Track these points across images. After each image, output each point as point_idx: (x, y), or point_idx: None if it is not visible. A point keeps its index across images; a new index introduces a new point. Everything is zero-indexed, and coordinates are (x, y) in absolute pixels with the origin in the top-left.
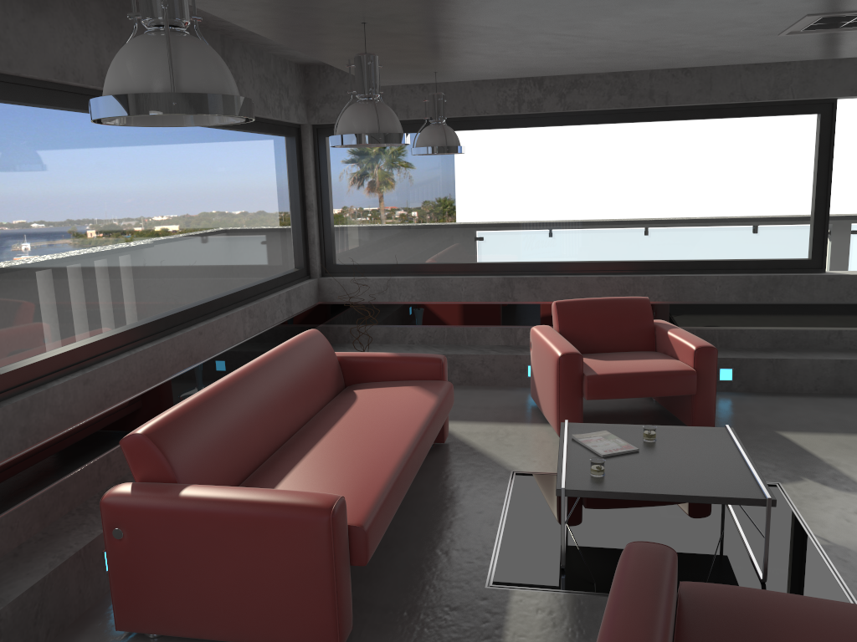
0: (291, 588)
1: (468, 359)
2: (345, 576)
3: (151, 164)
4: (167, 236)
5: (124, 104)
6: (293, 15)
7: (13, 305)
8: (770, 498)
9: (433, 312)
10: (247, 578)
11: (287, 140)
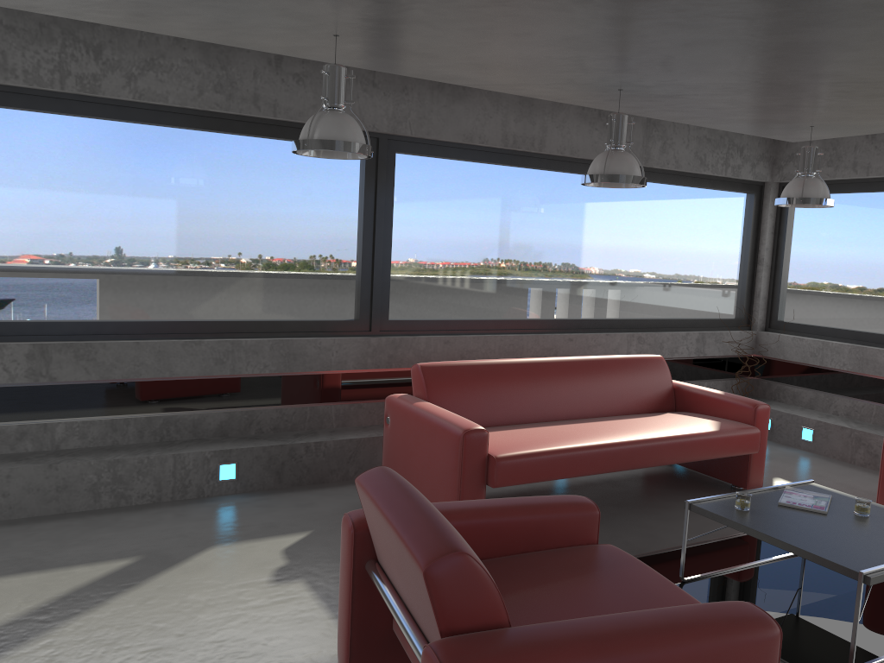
0: (440, 479)
1: (875, 440)
2: (472, 485)
3: (554, 204)
4: (561, 260)
5: (293, 145)
6: (558, 89)
7: (411, 282)
8: (861, 572)
9: (864, 385)
10: (425, 466)
11: (744, 197)
